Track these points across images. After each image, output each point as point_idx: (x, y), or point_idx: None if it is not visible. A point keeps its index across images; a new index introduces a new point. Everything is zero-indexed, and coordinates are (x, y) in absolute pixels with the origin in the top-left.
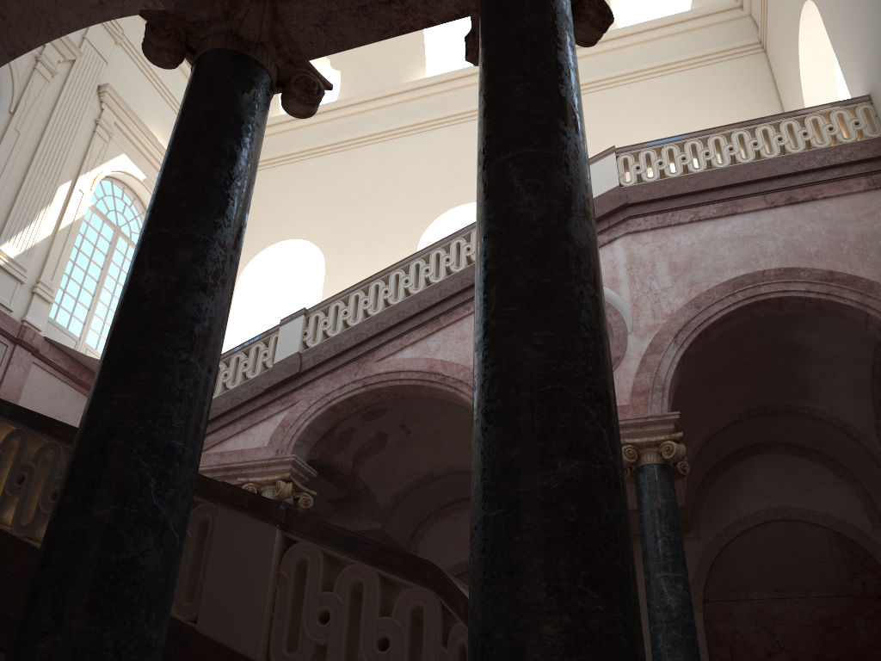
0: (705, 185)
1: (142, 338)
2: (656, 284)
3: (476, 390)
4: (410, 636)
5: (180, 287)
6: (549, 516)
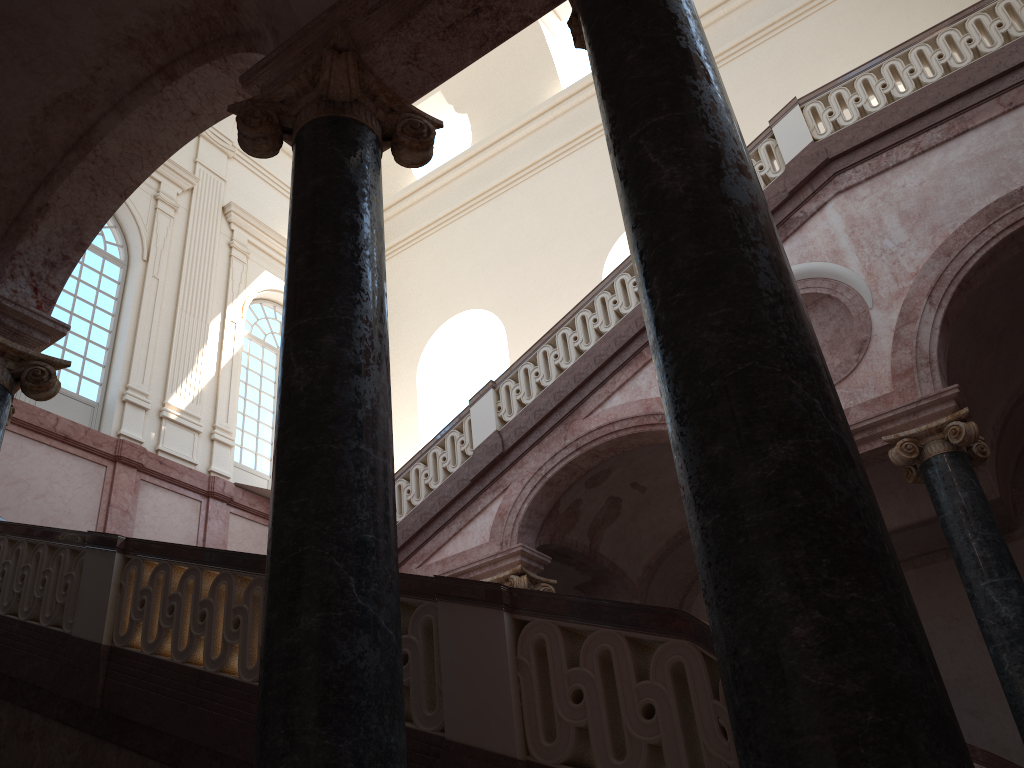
0: (919, 108)
1: (307, 437)
2: (888, 242)
3: (662, 395)
4: (676, 696)
5: (332, 375)
6: (771, 508)
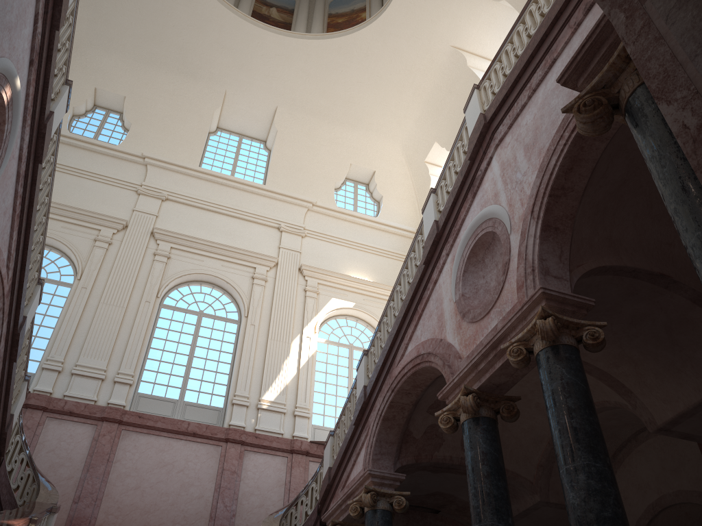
0: (525, 58)
1: None
2: (519, 174)
3: None
4: None
5: None
6: None
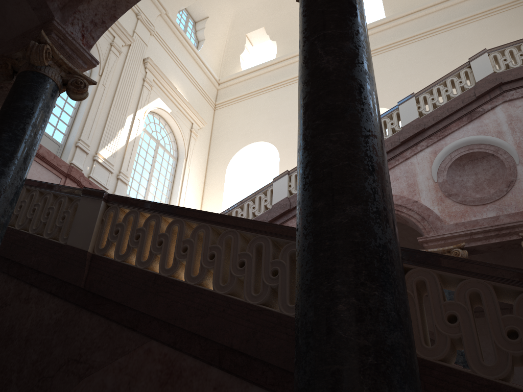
0: None
1: (338, 96)
2: None
3: None
4: None
5: (352, 65)
6: None
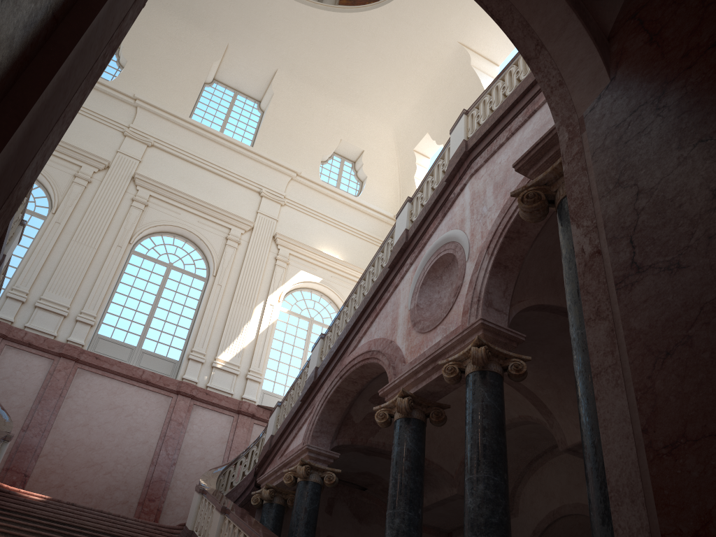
0: (511, 101)
1: None
2: (485, 208)
3: None
4: None
5: None
6: None
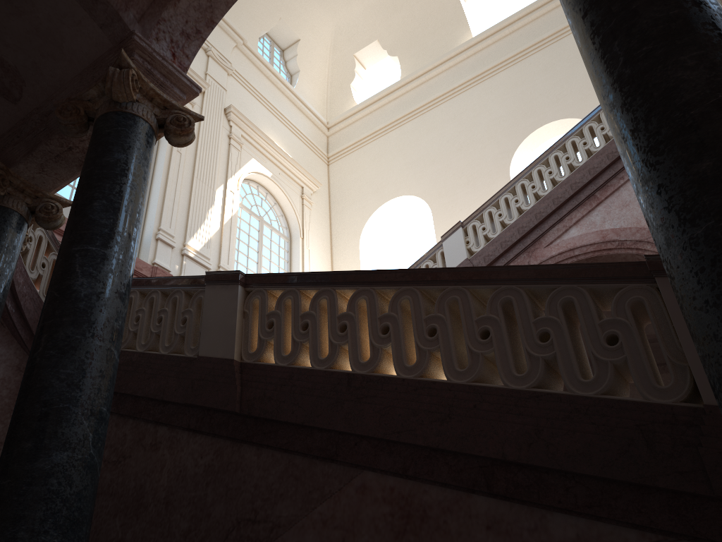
0: None
1: (670, 3)
2: None
3: None
4: None
5: None
6: None
